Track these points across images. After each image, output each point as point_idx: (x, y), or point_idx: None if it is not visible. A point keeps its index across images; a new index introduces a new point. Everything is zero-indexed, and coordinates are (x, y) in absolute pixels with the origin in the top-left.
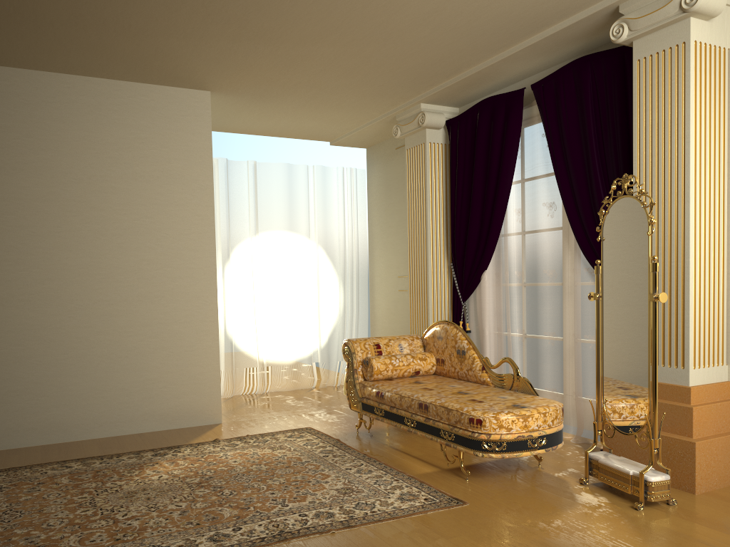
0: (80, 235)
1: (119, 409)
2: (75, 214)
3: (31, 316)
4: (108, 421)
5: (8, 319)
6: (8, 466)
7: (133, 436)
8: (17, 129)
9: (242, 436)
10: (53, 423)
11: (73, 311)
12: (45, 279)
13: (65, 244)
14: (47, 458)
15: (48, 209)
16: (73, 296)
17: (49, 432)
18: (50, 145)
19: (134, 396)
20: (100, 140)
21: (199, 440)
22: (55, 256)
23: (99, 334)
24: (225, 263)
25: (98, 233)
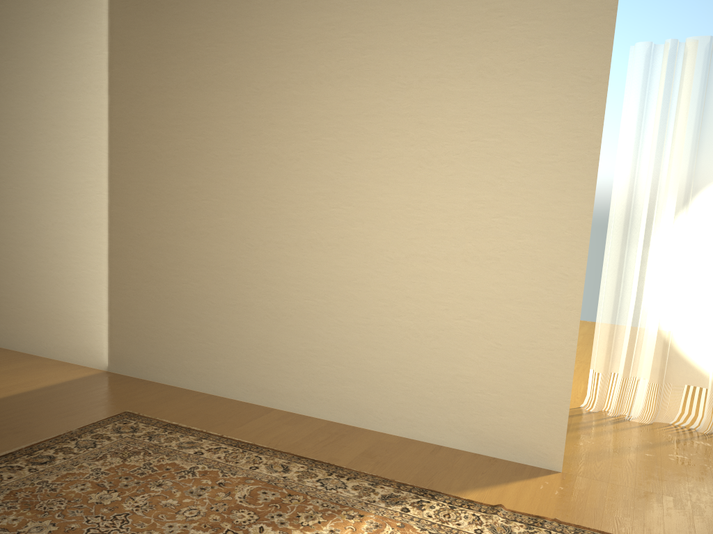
0: (400, 163)
1: (419, 406)
2: (398, 134)
3: (337, 265)
4: (404, 416)
5: (316, 265)
6: (256, 439)
7: (426, 447)
8: (346, 24)
9: (545, 517)
10: (345, 399)
11: (381, 265)
12: (356, 220)
13: (383, 175)
14: (300, 444)
15: (369, 128)
16: (384, 245)
17: (341, 409)
18: (380, 40)
19: (440, 393)
20: (441, 23)
21: (480, 495)
22: (370, 191)
23: (407, 300)
24: (676, 214)
25: (422, 161)
